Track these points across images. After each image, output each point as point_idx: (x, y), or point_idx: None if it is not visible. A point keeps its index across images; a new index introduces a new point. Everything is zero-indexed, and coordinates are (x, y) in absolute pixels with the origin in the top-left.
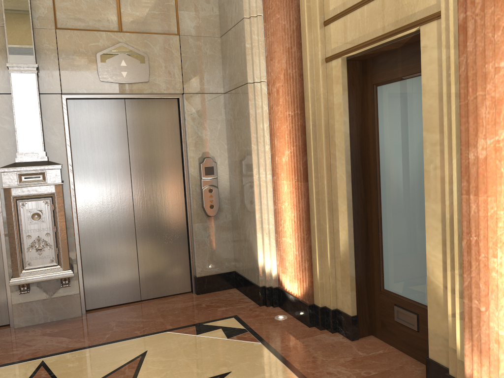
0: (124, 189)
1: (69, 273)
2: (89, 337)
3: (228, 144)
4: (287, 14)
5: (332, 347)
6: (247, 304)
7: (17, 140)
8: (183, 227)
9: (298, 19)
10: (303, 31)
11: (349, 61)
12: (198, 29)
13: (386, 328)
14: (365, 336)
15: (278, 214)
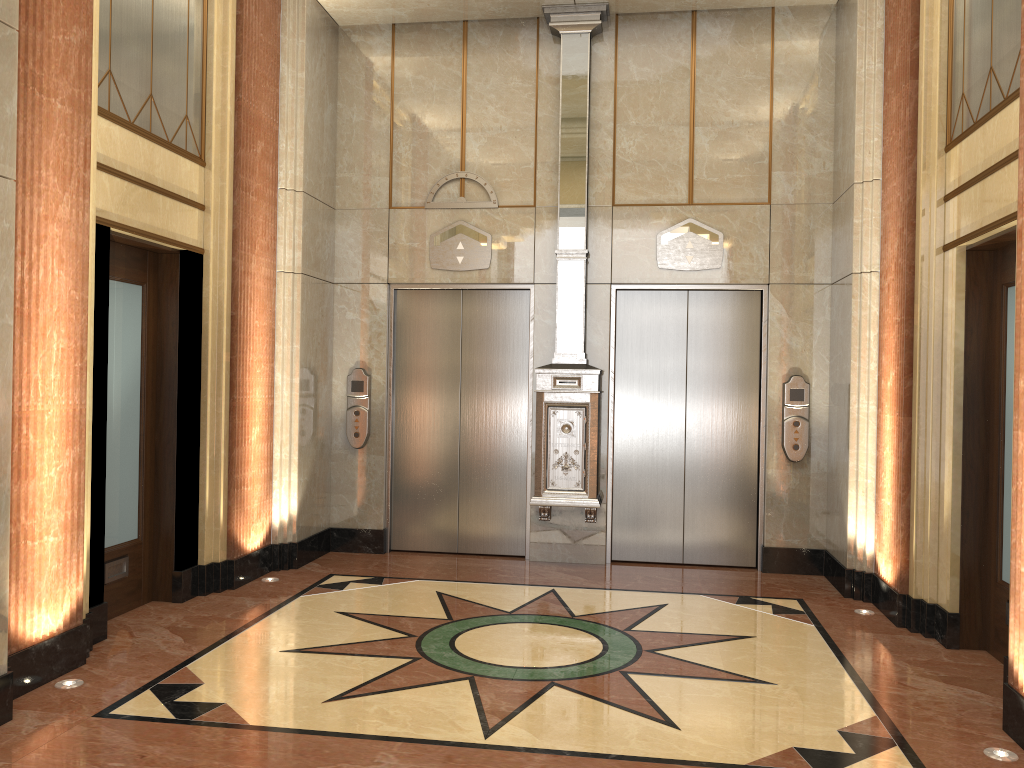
0: (675, 409)
1: (594, 503)
2: (607, 582)
3: (830, 359)
4: (901, 183)
5: (909, 647)
6: (827, 593)
7: (557, 338)
8: (752, 472)
9: (911, 192)
10: (918, 208)
11: (971, 252)
12: (799, 194)
13: (998, 637)
14: (972, 649)
15: (880, 463)
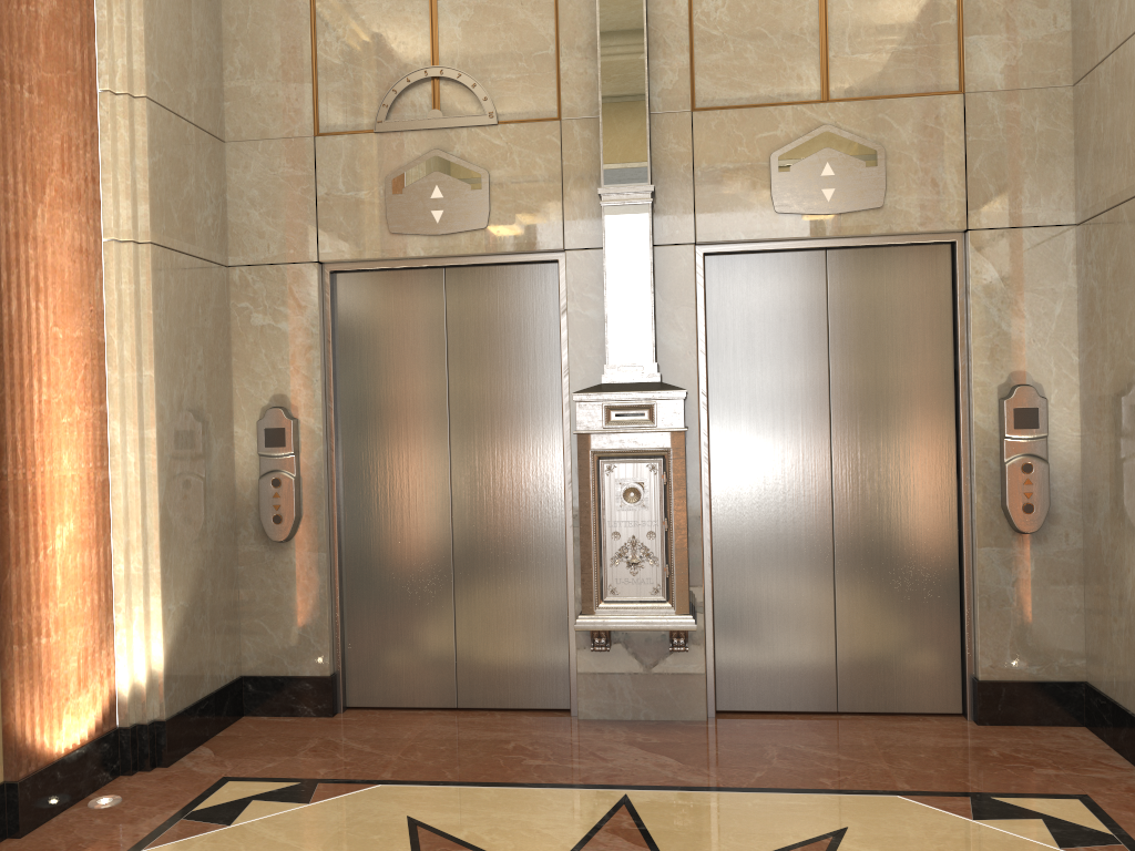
0: (814, 451)
1: (686, 623)
2: (719, 769)
3: (1081, 354)
4: None
5: None
6: (1121, 775)
7: (608, 339)
8: (950, 552)
9: None
10: None
11: None
12: (1013, 73)
13: None
14: None
15: None
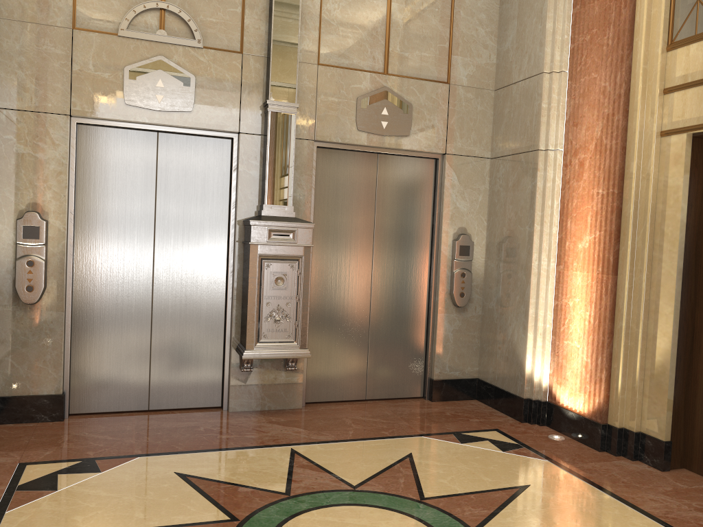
0: (364, 261)
1: (306, 353)
2: (329, 431)
3: (488, 221)
4: (611, 75)
5: (641, 475)
6: (504, 419)
7: (266, 190)
8: (423, 316)
9: (627, 83)
10: (634, 97)
11: (695, 138)
12: (471, 78)
13: None
14: (676, 468)
15: (560, 311)
